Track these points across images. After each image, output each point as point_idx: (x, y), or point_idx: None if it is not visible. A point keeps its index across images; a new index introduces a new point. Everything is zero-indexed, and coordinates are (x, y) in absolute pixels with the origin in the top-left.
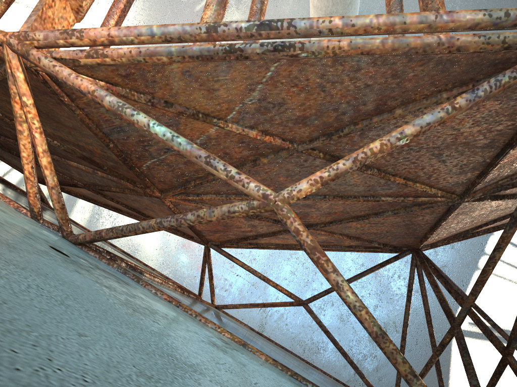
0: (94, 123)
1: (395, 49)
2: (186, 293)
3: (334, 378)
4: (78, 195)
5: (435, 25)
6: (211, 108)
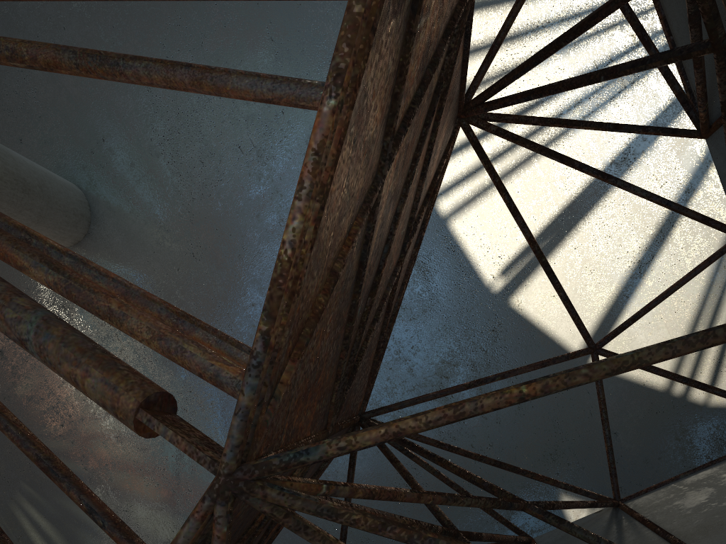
0: None
1: None
2: None
3: None
4: None
5: None
6: None
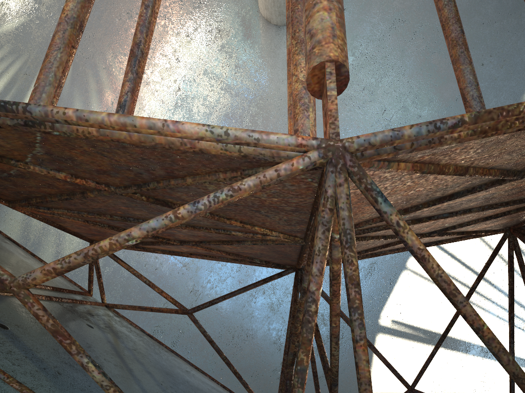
0: None
1: (142, 141)
2: (55, 299)
3: (221, 385)
4: None
5: (164, 132)
6: (2, 152)
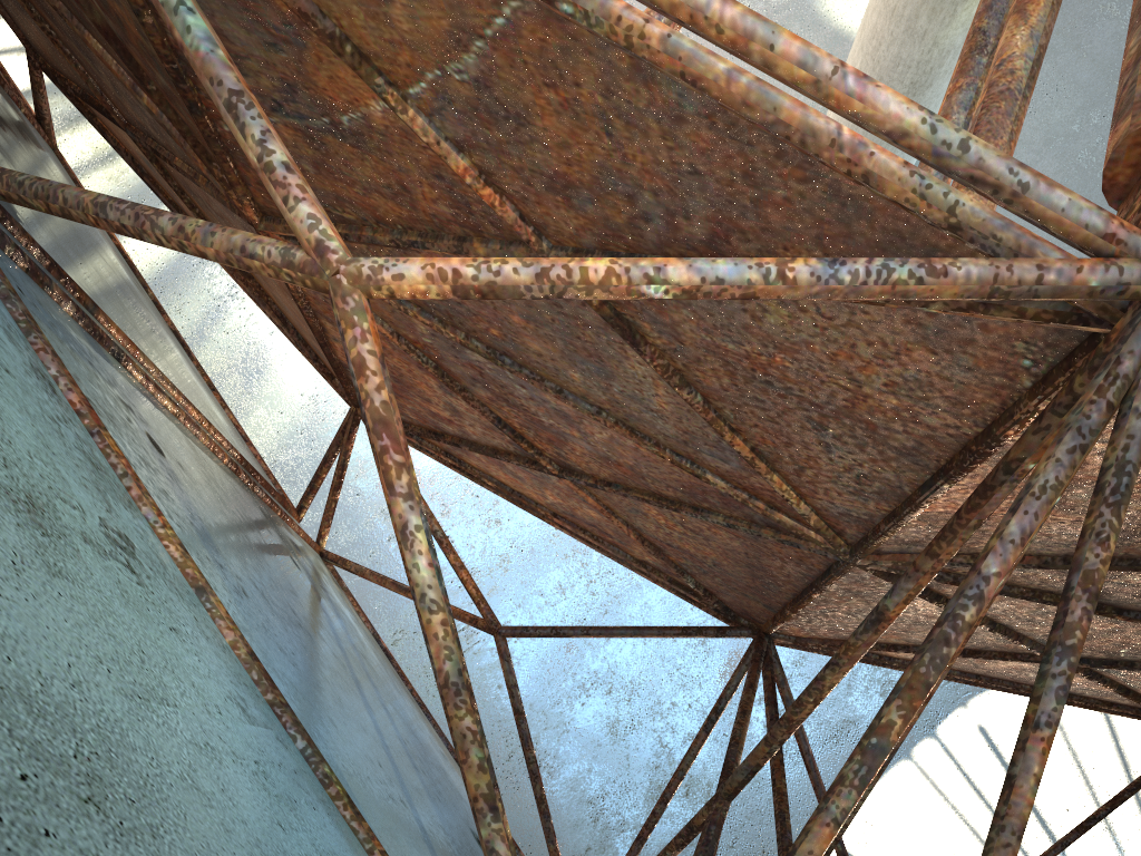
0: None
1: (749, 104)
2: (245, 477)
3: None
4: (120, 150)
5: (828, 89)
6: (374, 44)
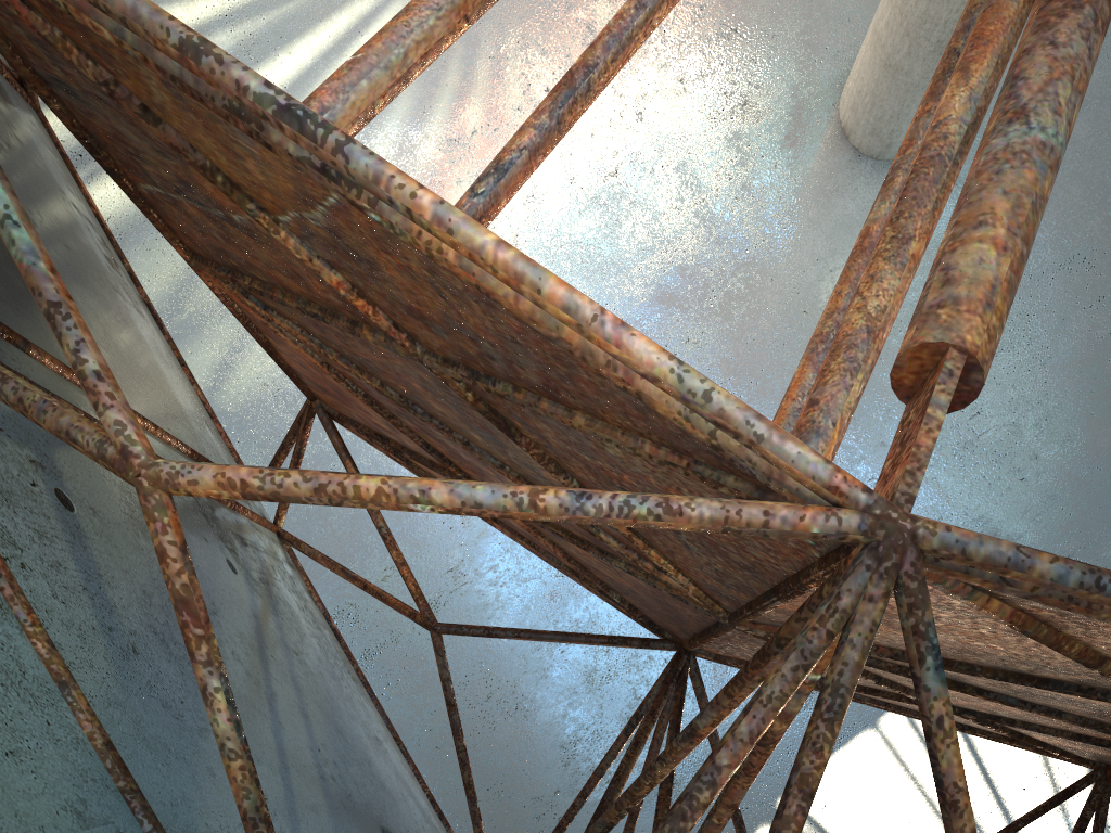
0: (10, 41)
1: (535, 320)
2: None
3: (429, 796)
4: None
5: (589, 332)
6: (241, 180)
